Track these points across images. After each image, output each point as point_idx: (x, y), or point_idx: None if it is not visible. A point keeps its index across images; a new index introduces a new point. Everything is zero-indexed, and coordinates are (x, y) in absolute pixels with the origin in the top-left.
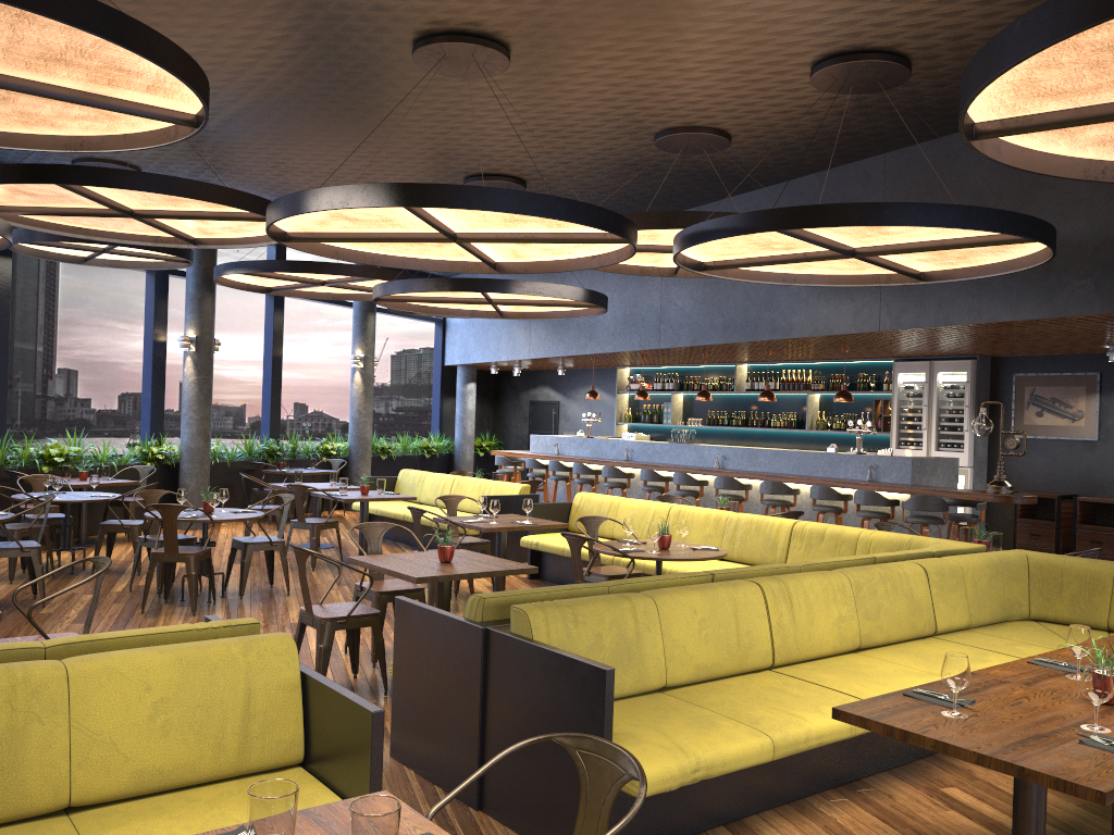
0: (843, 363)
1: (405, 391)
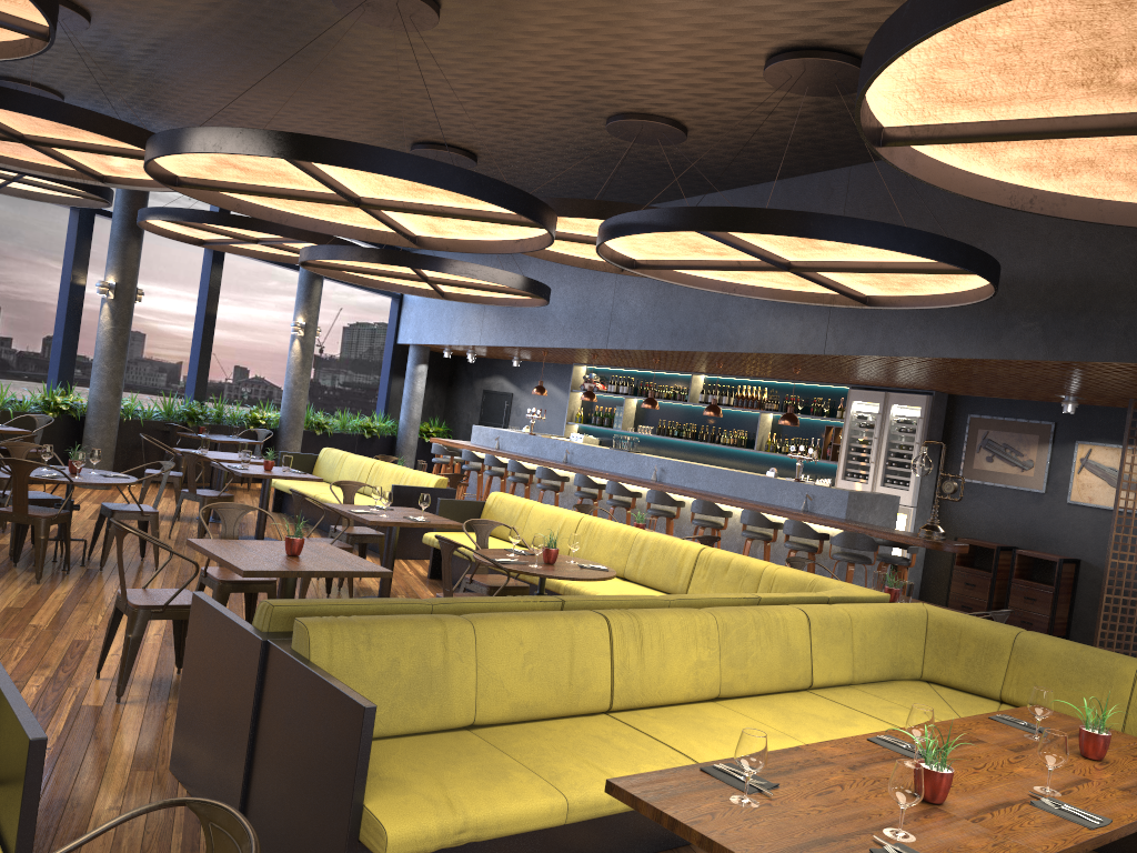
0: (800, 385)
1: (354, 366)
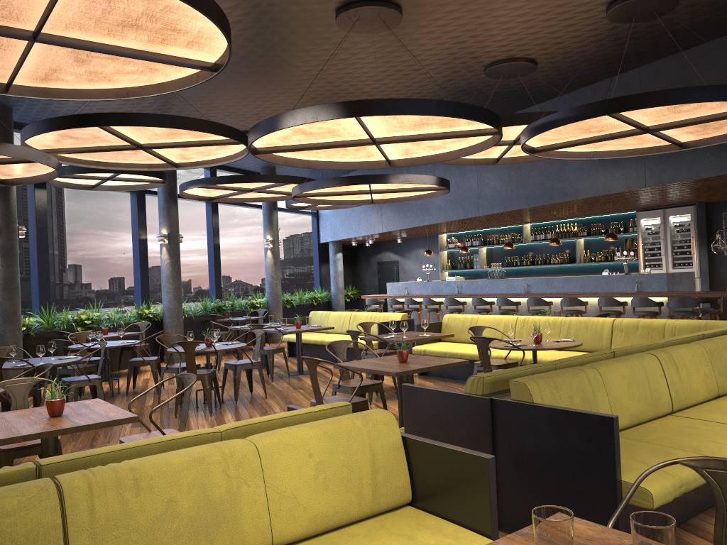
0: (598, 217)
1: (294, 263)
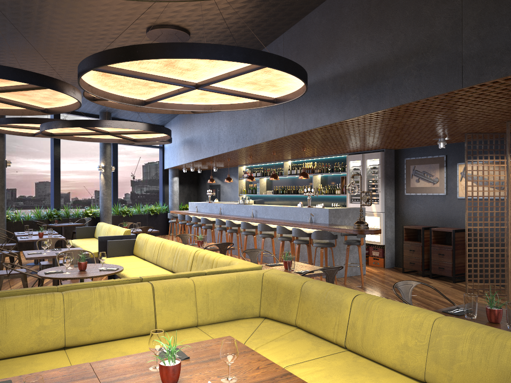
0: (330, 158)
1: (150, 183)
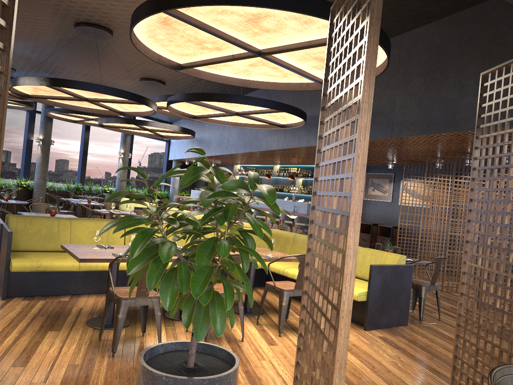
0: (311, 166)
1: (153, 170)
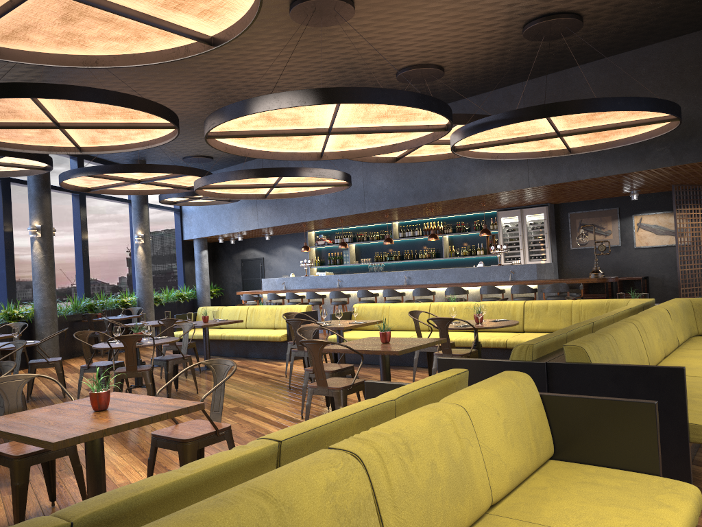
0: (462, 216)
1: (154, 260)
